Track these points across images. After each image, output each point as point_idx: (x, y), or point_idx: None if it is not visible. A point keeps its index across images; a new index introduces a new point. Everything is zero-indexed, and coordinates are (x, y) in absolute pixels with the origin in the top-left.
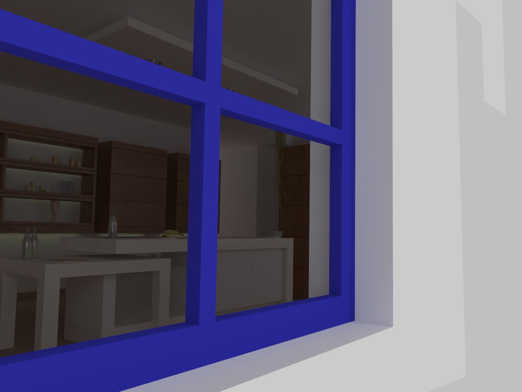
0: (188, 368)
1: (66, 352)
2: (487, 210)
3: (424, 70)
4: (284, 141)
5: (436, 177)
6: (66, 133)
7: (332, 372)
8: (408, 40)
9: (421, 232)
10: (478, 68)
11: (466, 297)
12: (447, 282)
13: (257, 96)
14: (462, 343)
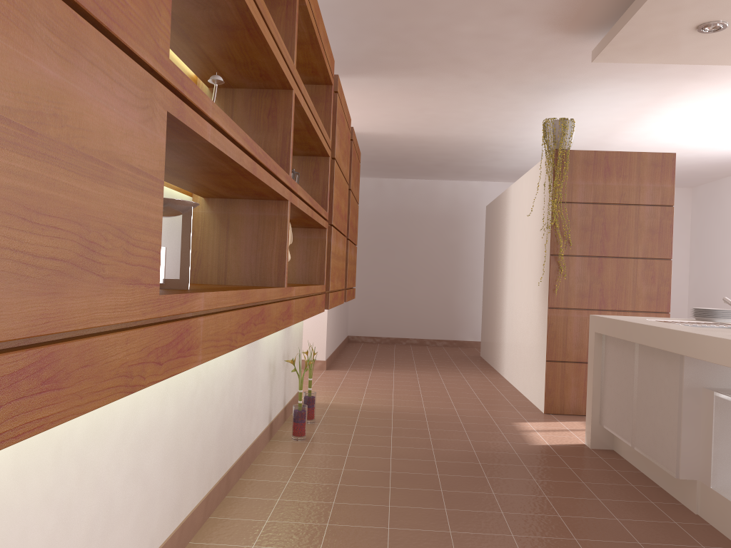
0: None
1: None
2: None
3: None
4: (571, 140)
5: None
6: (324, 29)
7: None
8: None
9: None
10: None
11: None
12: None
13: (694, 50)
14: None
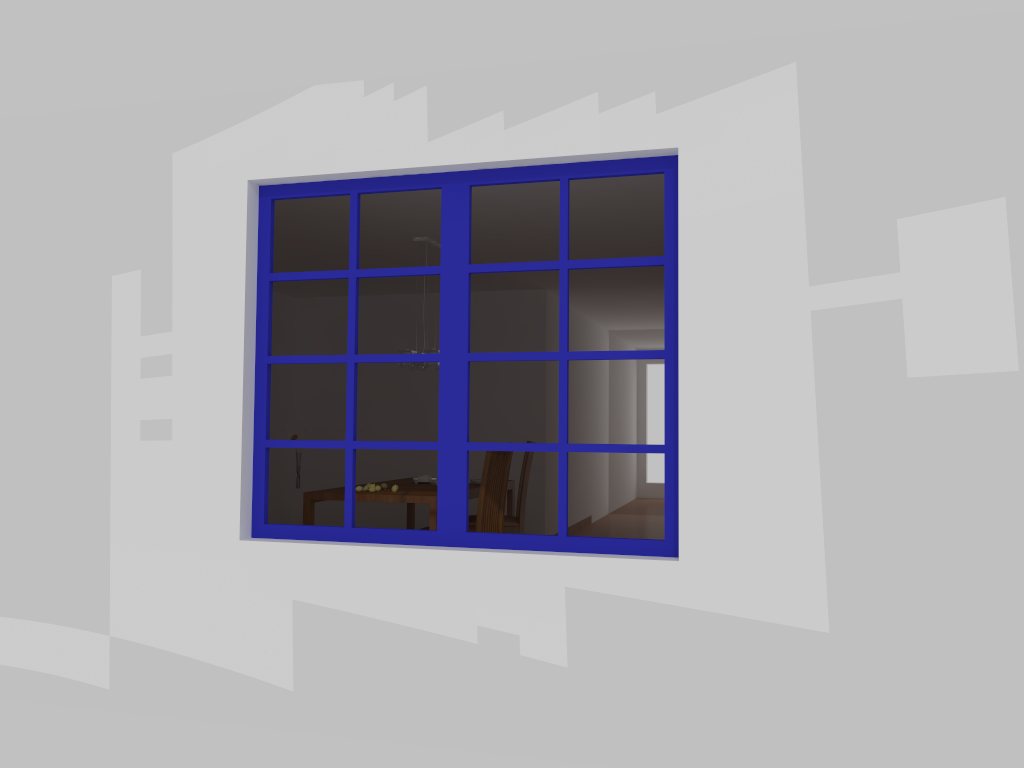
0: (553, 550)
1: (508, 534)
2: (916, 489)
3: (733, 394)
4: None
5: (756, 468)
6: None
7: (611, 568)
8: (704, 382)
9: (726, 507)
10: (887, 349)
11: (834, 566)
12: (780, 547)
13: None
14: (818, 602)
